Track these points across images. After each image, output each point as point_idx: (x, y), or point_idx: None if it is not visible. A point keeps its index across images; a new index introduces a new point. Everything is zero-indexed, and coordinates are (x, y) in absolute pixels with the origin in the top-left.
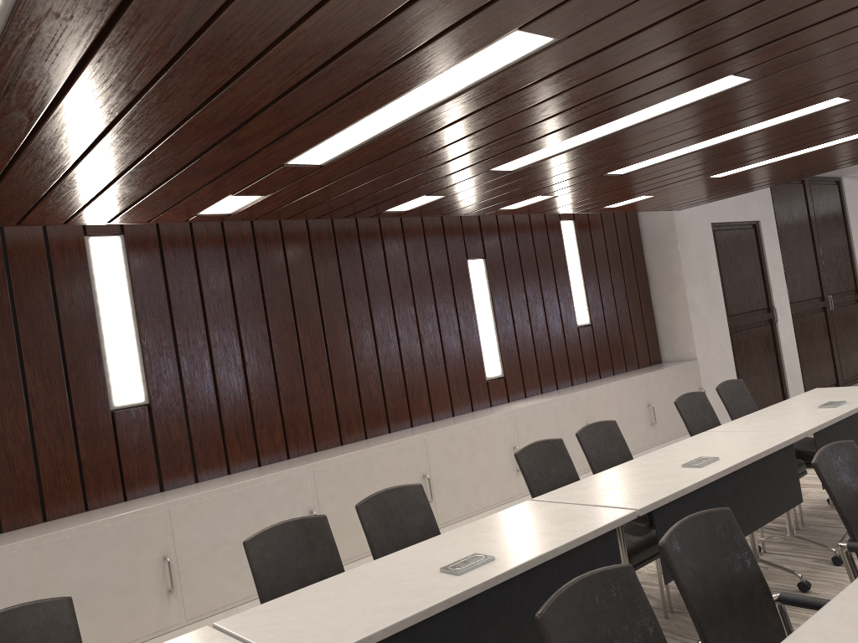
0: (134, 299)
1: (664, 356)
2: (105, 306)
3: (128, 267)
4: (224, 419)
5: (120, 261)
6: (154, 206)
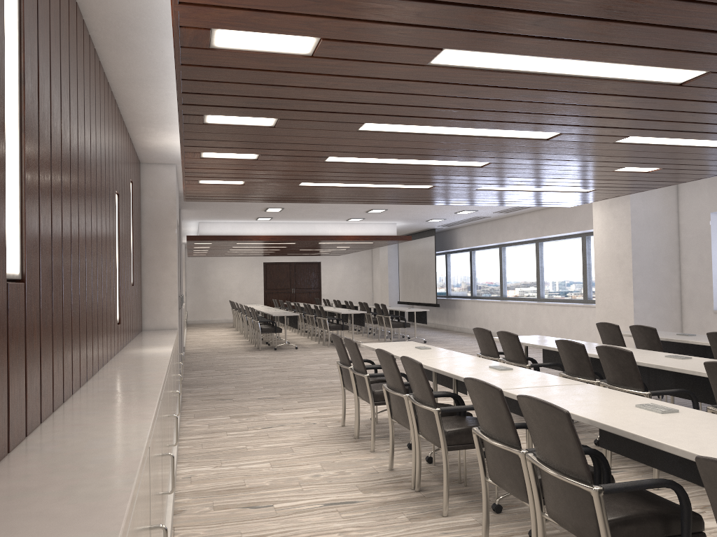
0: (22, 95)
1: (145, 324)
2: (5, 86)
3: (19, 38)
4: (53, 325)
5: (16, 22)
6: (285, 1)
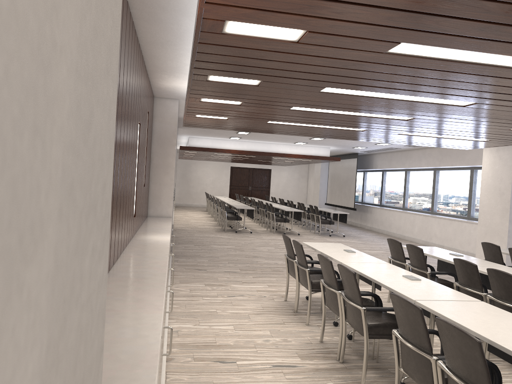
0: None
1: (149, 212)
2: None
3: None
4: None
5: None
6: (286, 5)
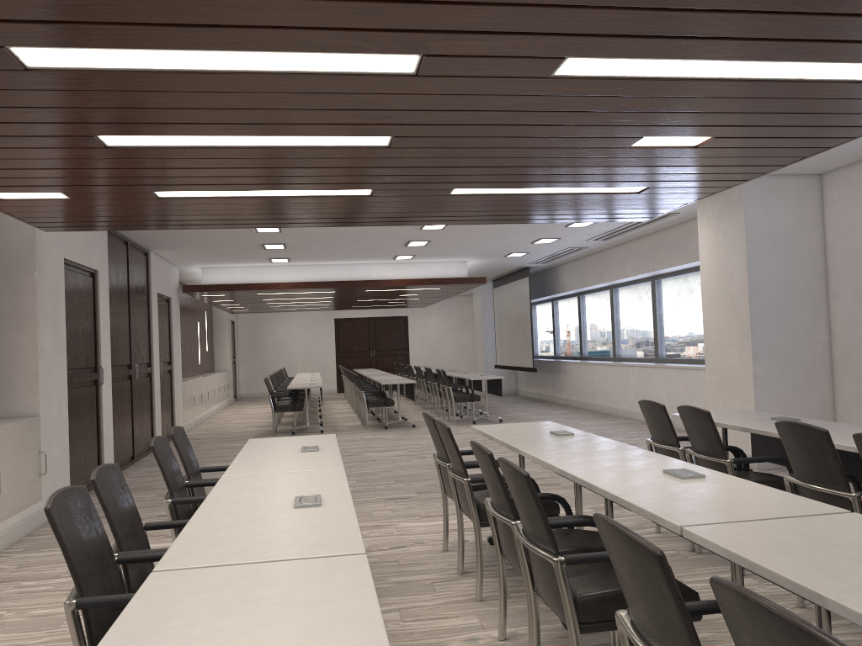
0: None
1: None
2: None
3: None
4: None
5: None
6: None
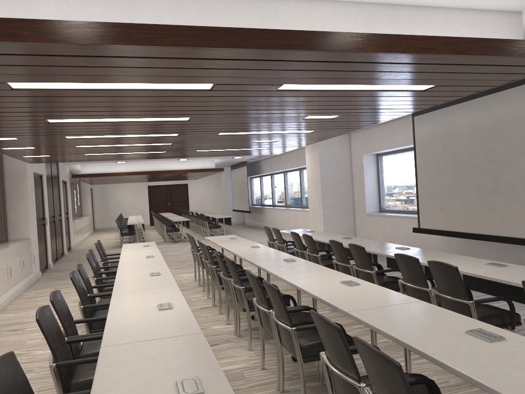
0: None
1: (10, 237)
2: None
3: None
4: None
5: None
6: None
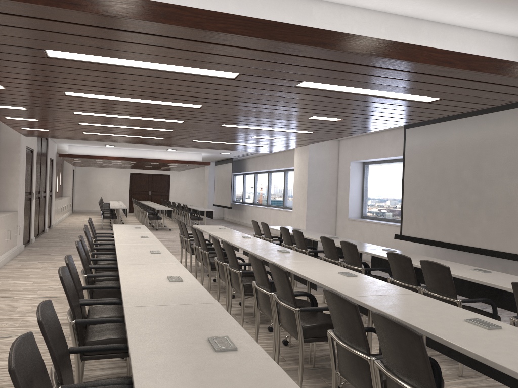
0: None
1: None
2: None
3: None
4: None
5: None
6: None
